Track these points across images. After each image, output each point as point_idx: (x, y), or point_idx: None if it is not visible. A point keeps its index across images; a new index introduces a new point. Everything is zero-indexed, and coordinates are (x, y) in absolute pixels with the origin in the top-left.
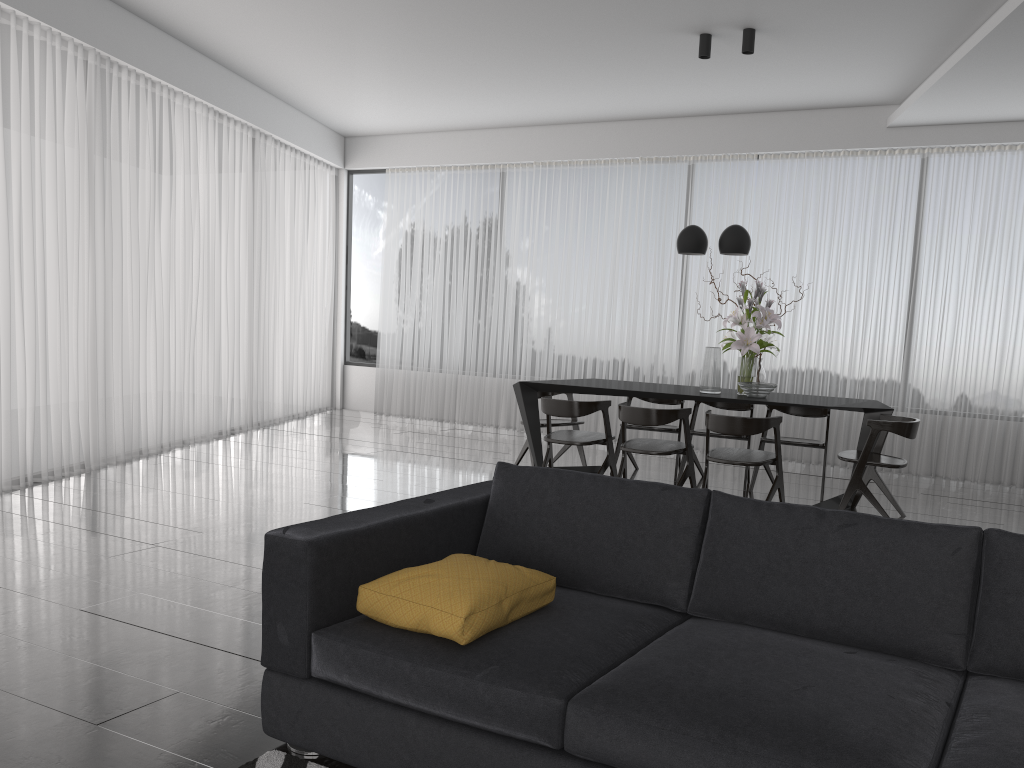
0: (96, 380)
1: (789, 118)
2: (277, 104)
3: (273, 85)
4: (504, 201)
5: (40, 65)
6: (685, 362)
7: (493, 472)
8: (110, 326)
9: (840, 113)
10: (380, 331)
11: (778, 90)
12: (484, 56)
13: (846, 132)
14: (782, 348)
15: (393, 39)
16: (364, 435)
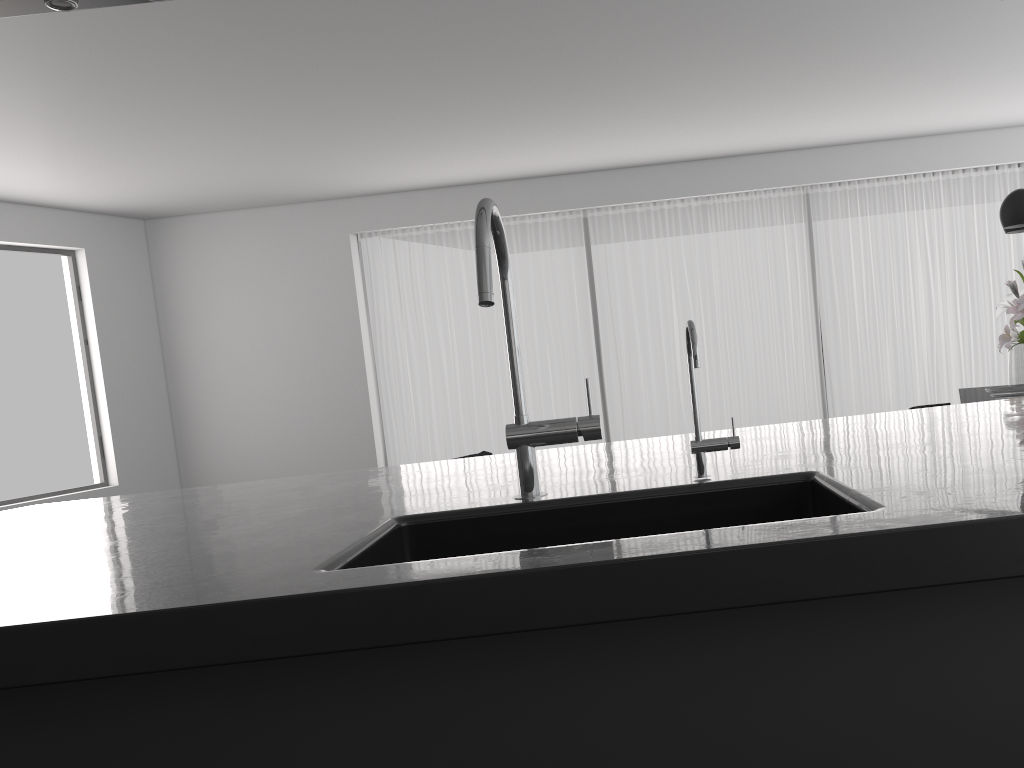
0: (815, 396)
1: None
2: None
3: (1016, 122)
4: None
5: (759, 213)
6: None
7: None
8: (829, 359)
9: None
10: None
11: None
12: (997, 60)
13: None
14: None
15: (927, 89)
16: None
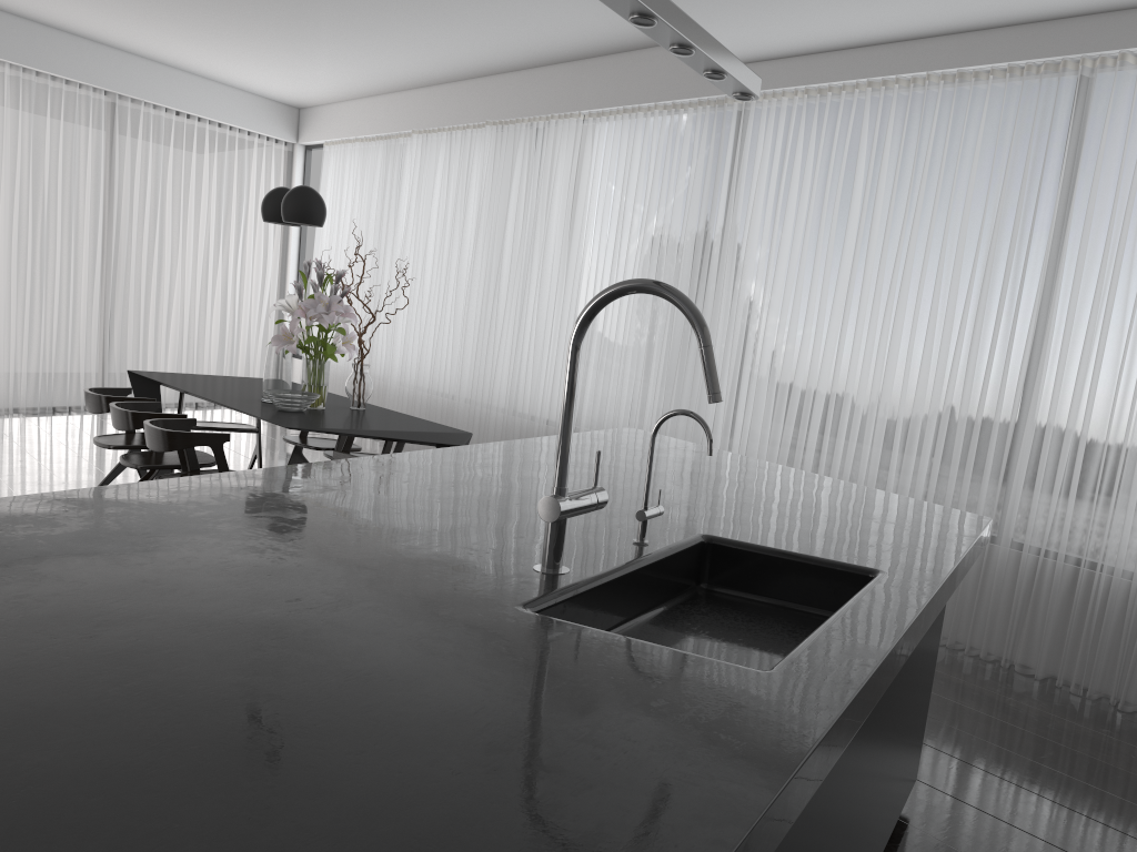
0: None
1: (611, 64)
2: (150, 67)
3: (116, 44)
4: (393, 177)
5: None
6: (502, 376)
7: None
8: None
9: (655, 54)
10: None
11: (537, 22)
12: None
13: (659, 79)
14: (584, 366)
15: None
16: None
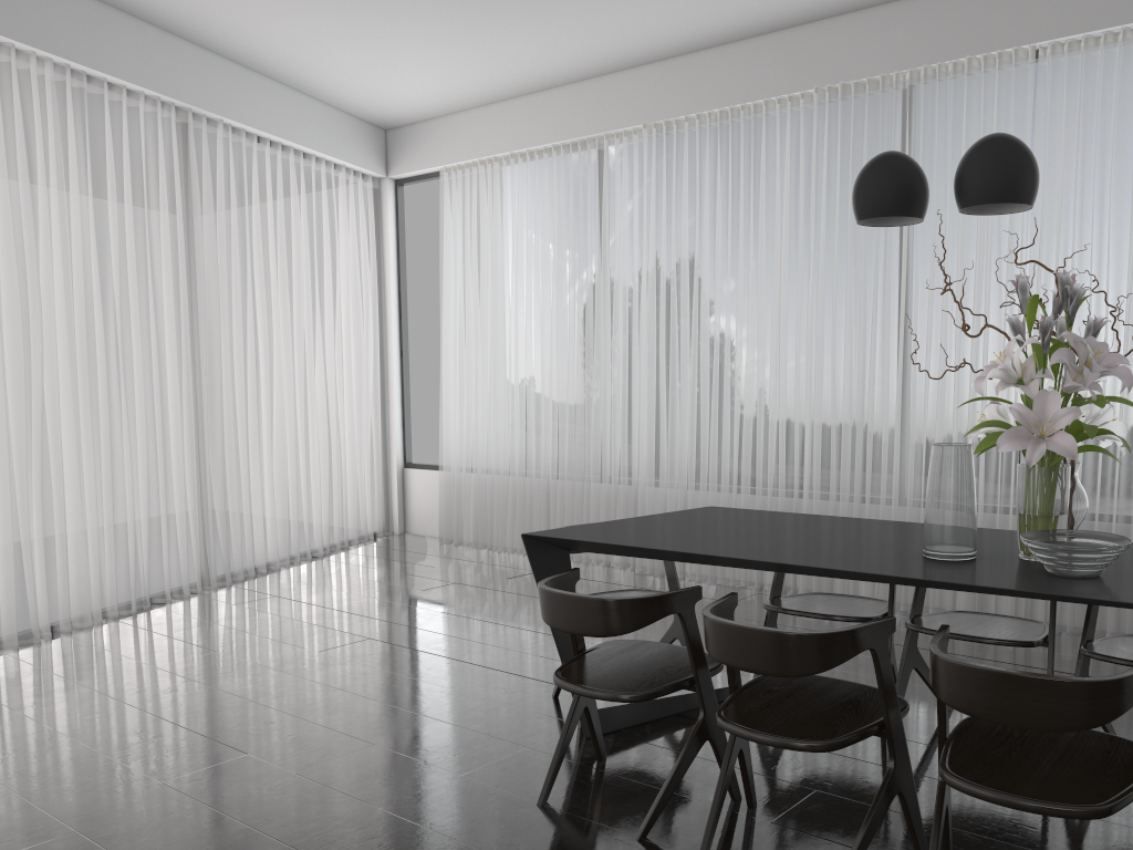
0: None
1: None
2: (228, 69)
3: (196, 29)
4: (602, 196)
5: None
6: (912, 452)
7: (505, 710)
8: None
9: None
10: (443, 416)
11: None
12: None
13: None
14: None
15: None
16: (370, 597)
